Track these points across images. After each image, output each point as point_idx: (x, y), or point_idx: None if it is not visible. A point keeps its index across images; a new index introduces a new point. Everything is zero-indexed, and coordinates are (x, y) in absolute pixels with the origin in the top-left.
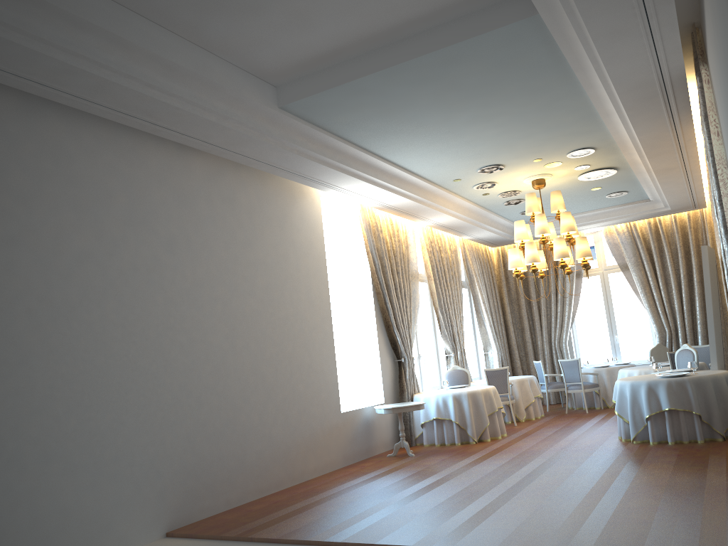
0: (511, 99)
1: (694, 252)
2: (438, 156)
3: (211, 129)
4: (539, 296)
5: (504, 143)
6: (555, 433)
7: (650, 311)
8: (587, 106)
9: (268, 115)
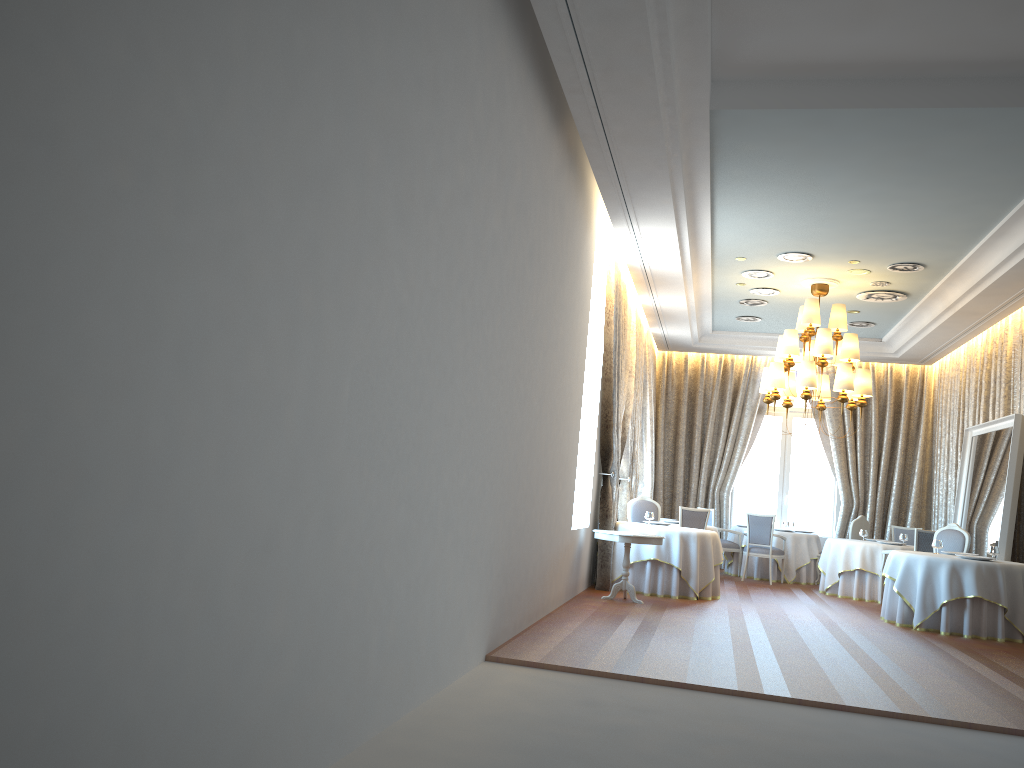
0: (942, 186)
1: (906, 415)
2: (768, 225)
3: (639, 112)
4: (707, 426)
5: (854, 233)
6: (783, 603)
7: (841, 474)
8: (993, 219)
9: (692, 115)
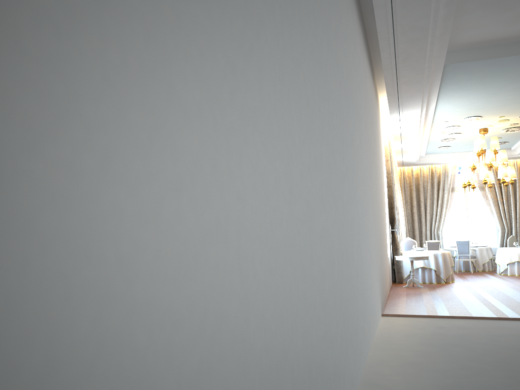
0: None
1: None
2: (462, 106)
3: (415, 72)
4: (426, 200)
5: (503, 105)
6: (485, 280)
7: (497, 216)
8: None
9: (435, 69)
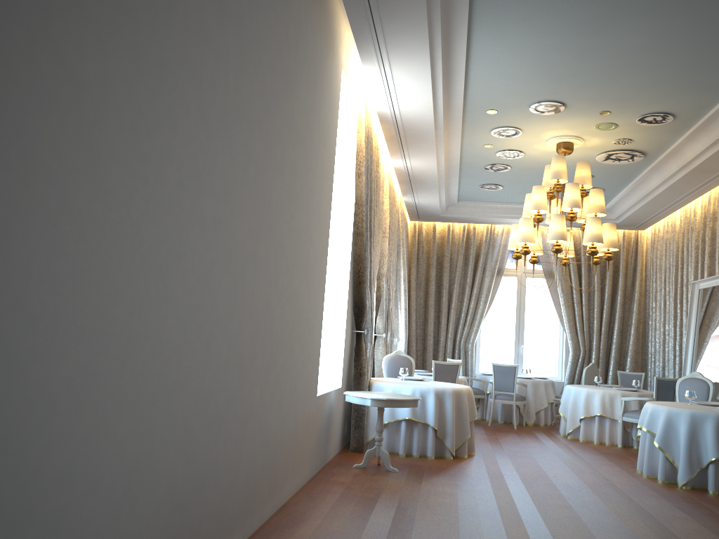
0: None
1: (624, 274)
2: (527, 61)
3: None
4: (453, 286)
5: (616, 70)
6: (537, 456)
7: (570, 326)
8: None
9: None
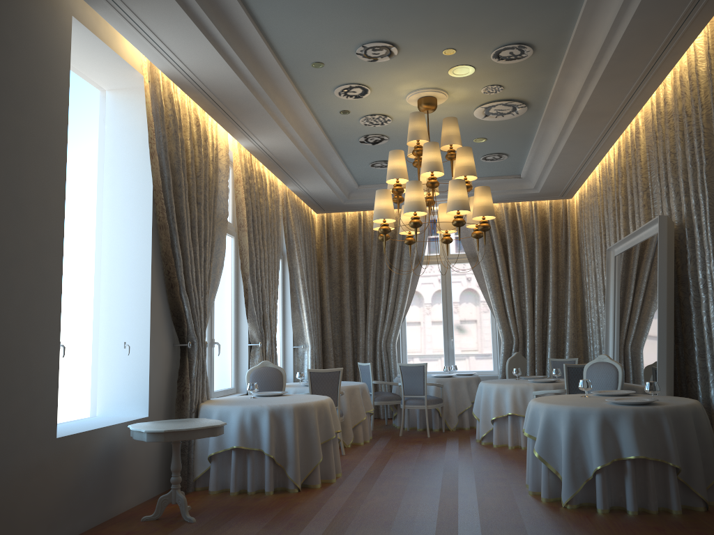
0: None
1: (554, 249)
2: None
3: None
4: (369, 281)
5: None
6: (416, 475)
7: (499, 313)
8: None
9: None
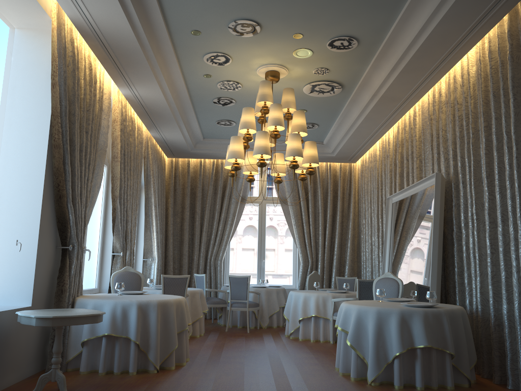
0: None
1: (341, 198)
2: None
3: None
4: (204, 212)
5: None
6: (248, 360)
7: (300, 242)
8: None
9: None
